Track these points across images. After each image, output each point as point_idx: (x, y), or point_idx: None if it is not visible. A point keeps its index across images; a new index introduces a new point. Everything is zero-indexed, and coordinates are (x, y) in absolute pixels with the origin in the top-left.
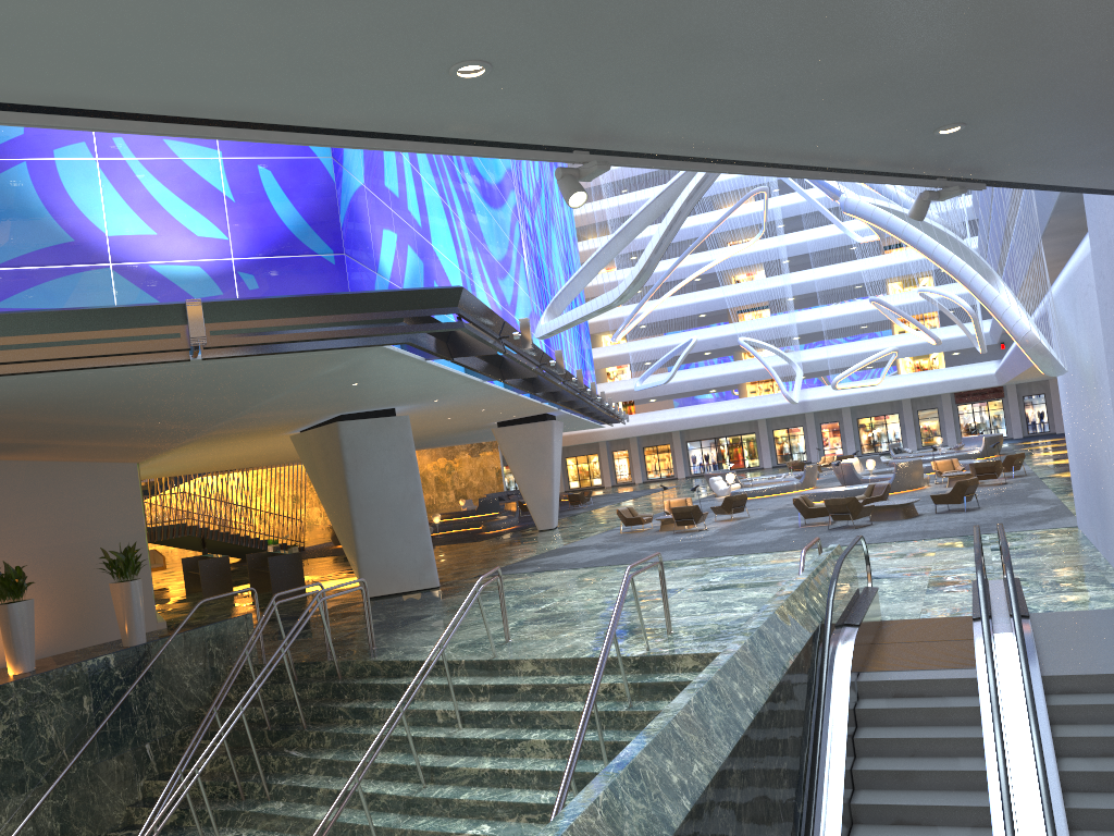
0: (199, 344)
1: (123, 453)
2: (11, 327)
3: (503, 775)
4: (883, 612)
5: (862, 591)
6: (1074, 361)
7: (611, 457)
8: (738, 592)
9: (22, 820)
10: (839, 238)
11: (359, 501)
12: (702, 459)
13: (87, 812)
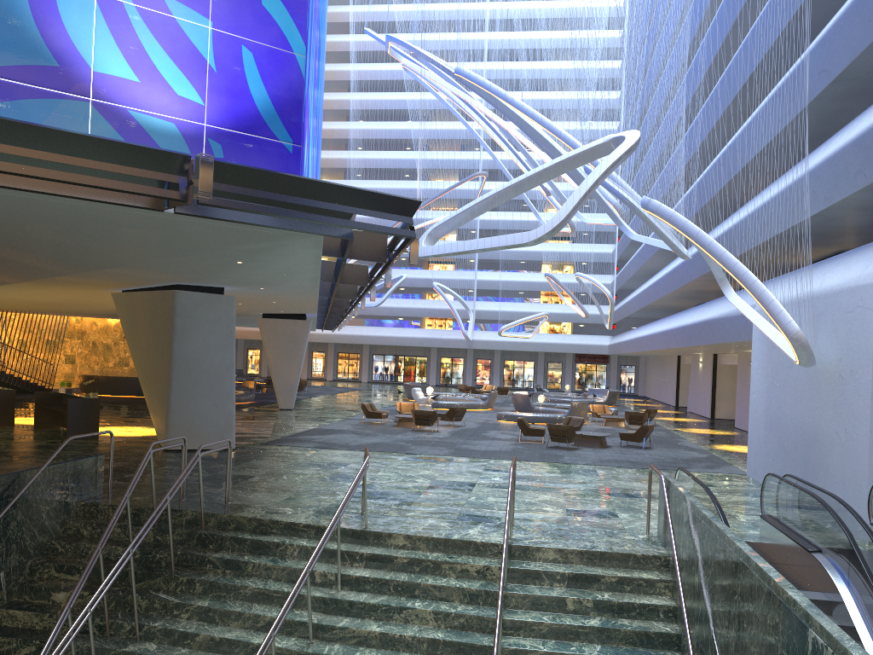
0: (201, 199)
1: None
2: (16, 136)
3: (393, 639)
4: None
5: None
6: None
7: (311, 356)
8: (530, 493)
9: None
10: (517, 223)
11: (180, 363)
12: (383, 370)
13: None
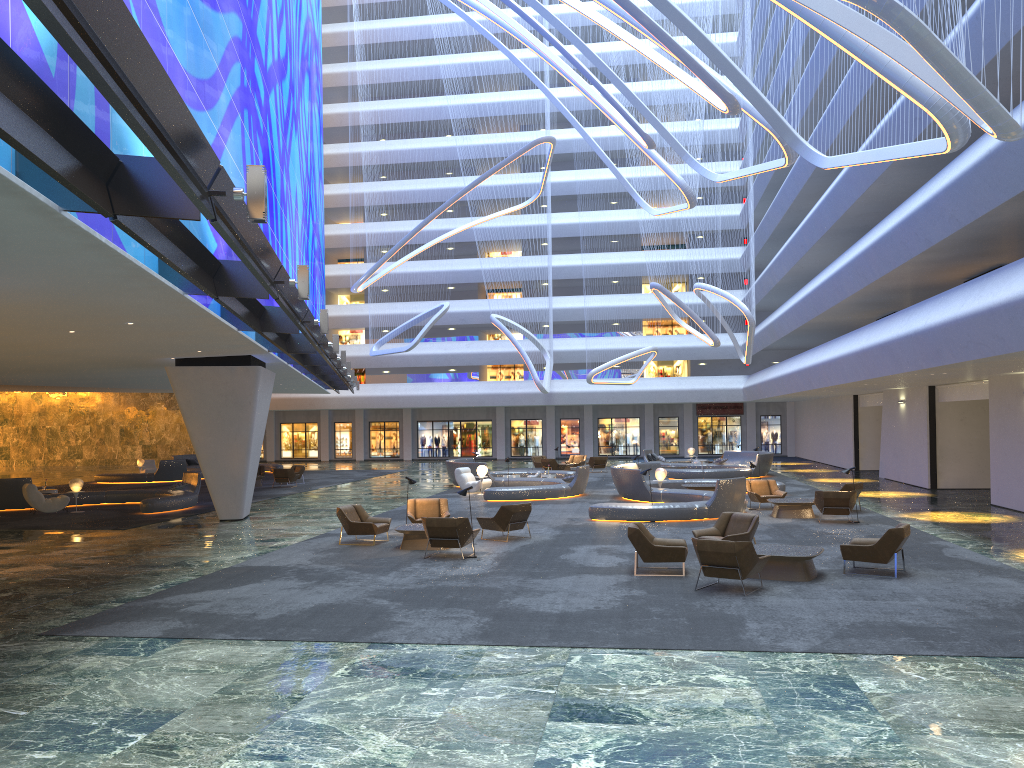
0: None
1: None
2: None
3: None
4: None
5: None
6: None
7: (333, 429)
8: None
9: None
10: (605, 226)
11: None
12: (432, 442)
13: None
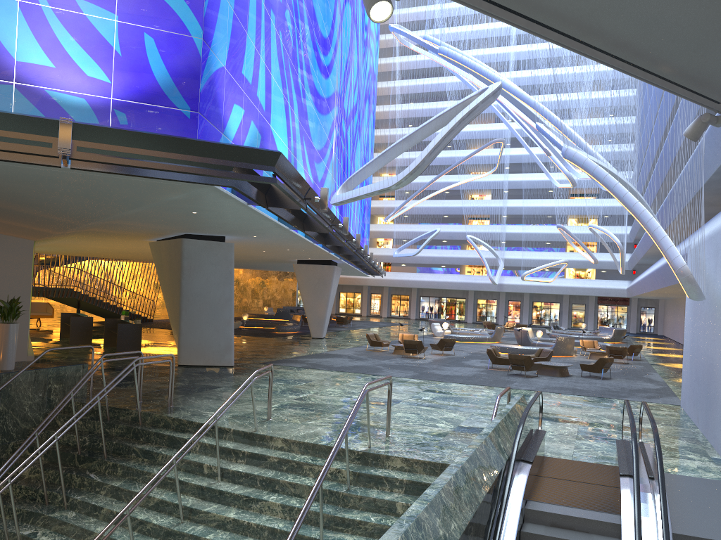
0: (65, 154)
1: (22, 231)
2: None
3: (242, 525)
4: (545, 449)
5: (535, 433)
6: (706, 292)
7: (370, 297)
8: (441, 411)
9: None
10: (543, 183)
11: (187, 296)
12: (428, 309)
13: None
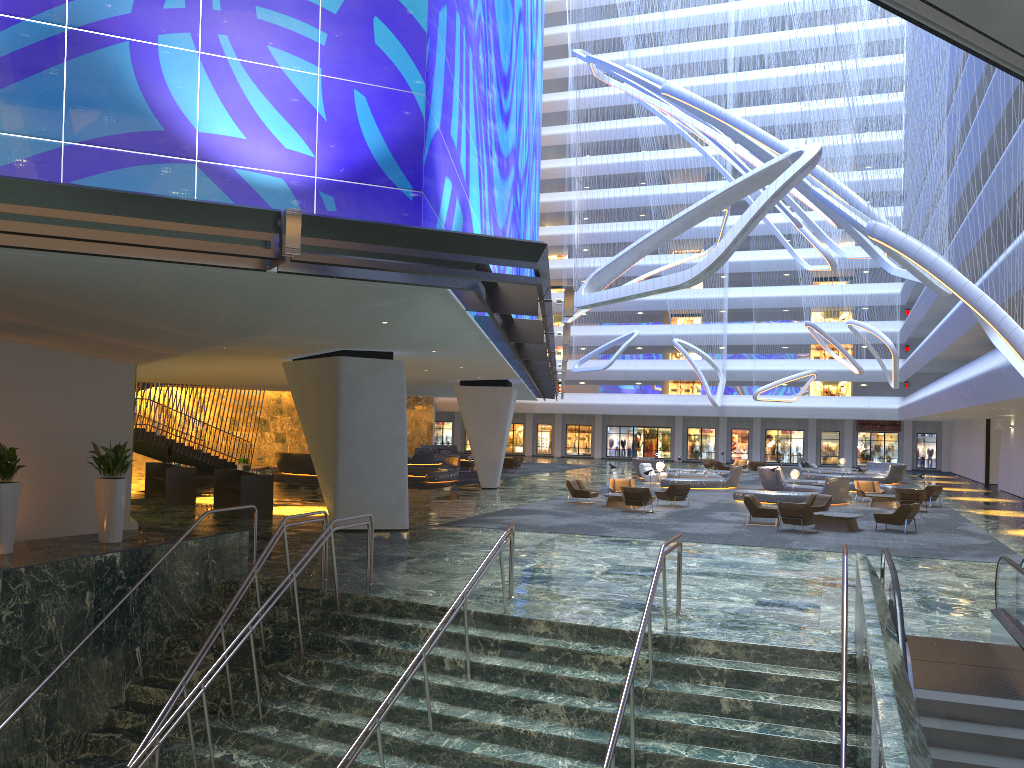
0: (290, 255)
1: (128, 353)
2: (104, 204)
3: (517, 735)
4: None
5: None
6: None
7: (536, 429)
8: (723, 581)
9: (11, 710)
10: (777, 264)
11: (346, 435)
12: (618, 444)
13: (73, 709)
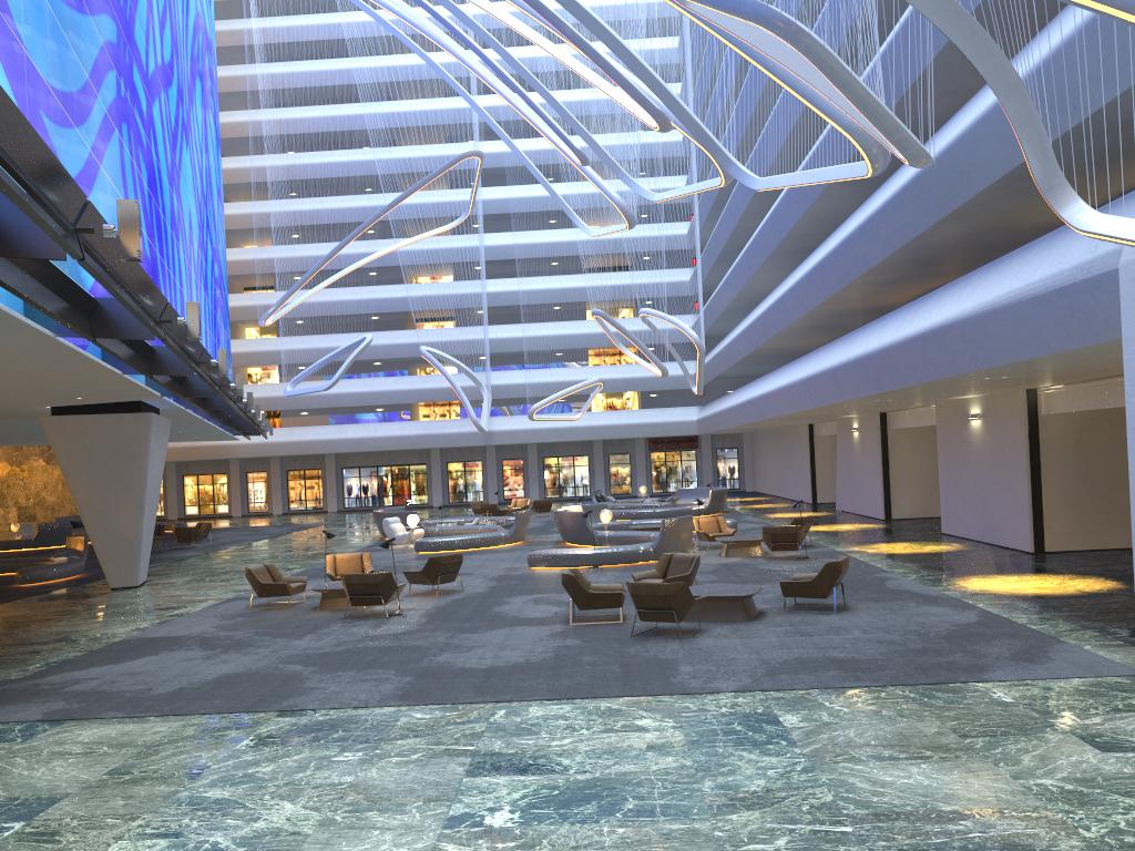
0: None
1: None
2: None
3: None
4: None
5: None
6: None
7: (245, 480)
8: None
9: None
10: (543, 248)
11: None
12: (360, 491)
13: None
